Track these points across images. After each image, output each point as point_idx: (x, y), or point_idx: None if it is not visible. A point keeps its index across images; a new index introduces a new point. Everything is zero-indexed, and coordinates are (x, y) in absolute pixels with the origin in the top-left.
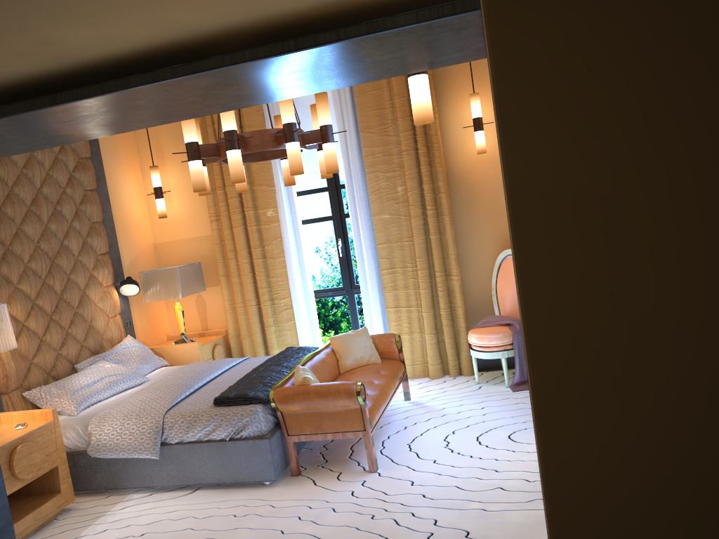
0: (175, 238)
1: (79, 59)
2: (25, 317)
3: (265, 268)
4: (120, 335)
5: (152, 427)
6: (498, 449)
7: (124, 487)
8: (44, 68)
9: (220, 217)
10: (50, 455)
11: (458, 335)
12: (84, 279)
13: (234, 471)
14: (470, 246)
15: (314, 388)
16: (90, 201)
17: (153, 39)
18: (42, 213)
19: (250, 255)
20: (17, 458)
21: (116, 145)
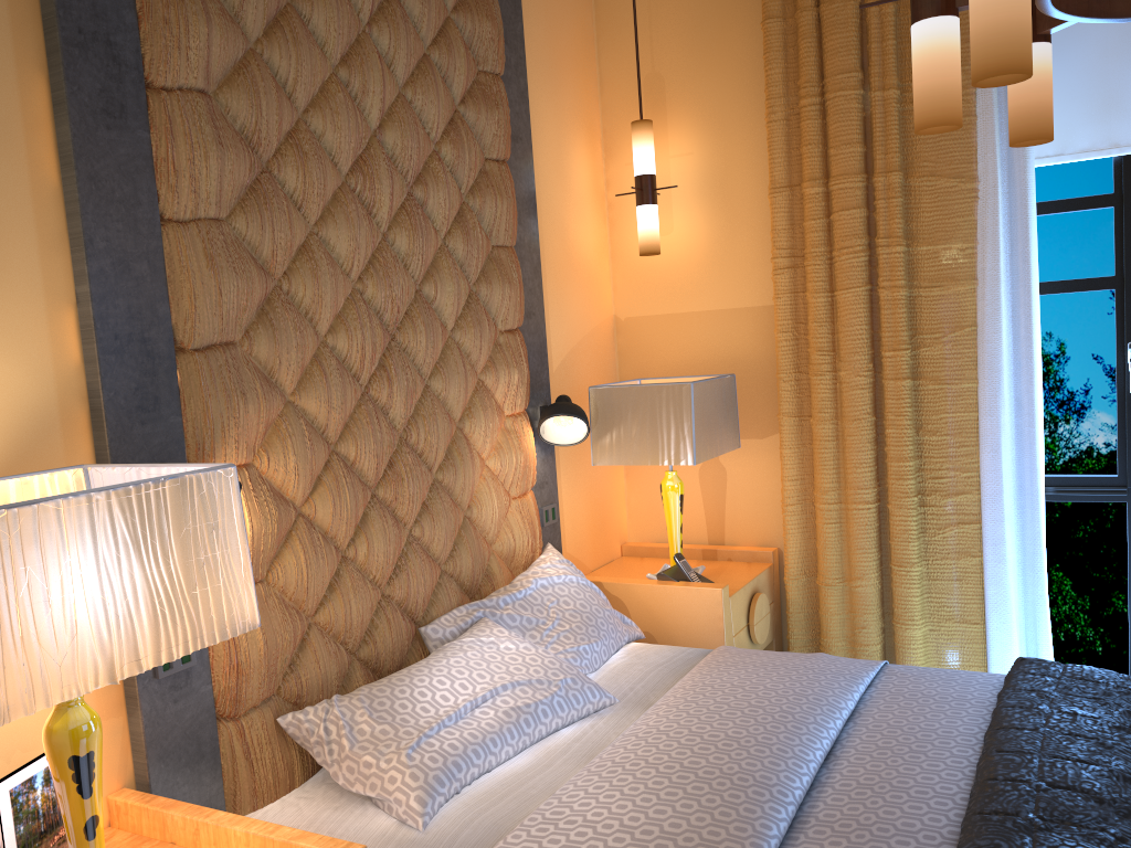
0: (667, 309)
1: None
2: (306, 492)
3: (913, 406)
4: (531, 547)
5: None
6: None
7: None
8: None
9: (799, 260)
10: None
11: None
12: (463, 394)
13: None
14: None
15: None
16: (493, 187)
17: None
18: (377, 200)
19: (873, 368)
20: None
21: (557, 64)
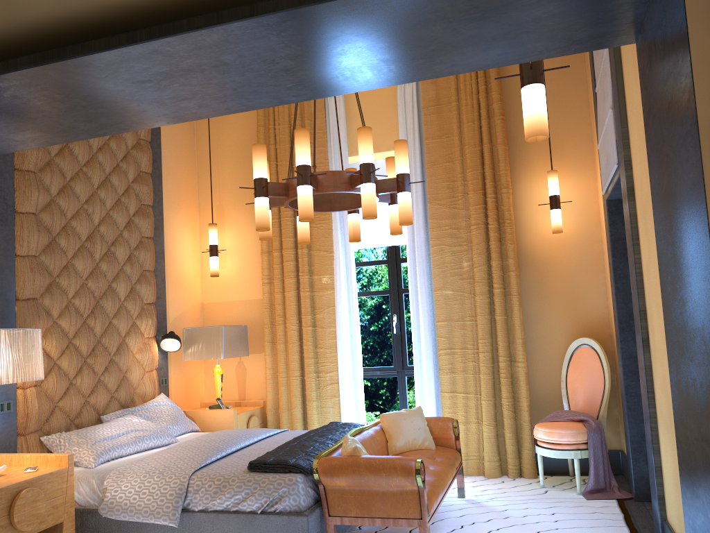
0: (223, 299)
1: None
2: (59, 355)
3: (314, 337)
4: (153, 392)
5: (175, 488)
6: None
7: None
8: None
9: (273, 280)
10: (57, 508)
11: (521, 430)
12: (126, 326)
13: None
14: (538, 332)
15: (366, 460)
16: (145, 247)
17: None
18: (95, 251)
19: (299, 322)
20: (19, 504)
21: (178, 200)
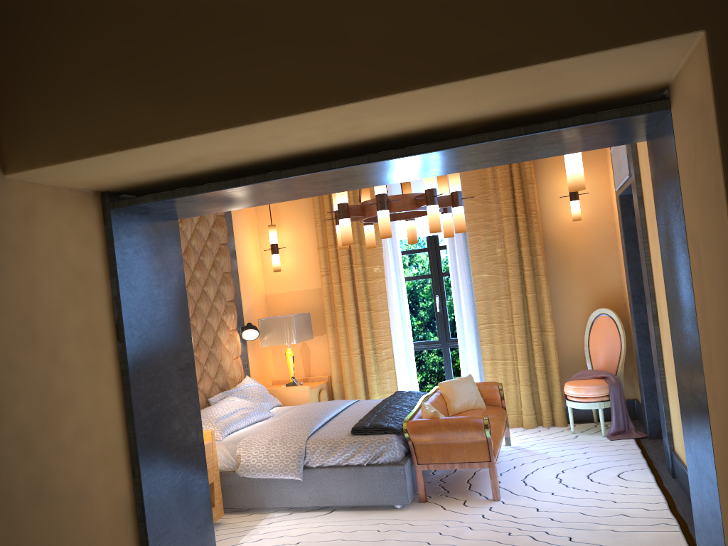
0: (284, 290)
1: (361, 137)
2: None
3: (369, 320)
4: (241, 375)
5: (296, 451)
6: (611, 485)
7: (266, 506)
8: (332, 143)
9: (329, 272)
10: (209, 472)
11: (552, 387)
12: (217, 322)
13: (369, 494)
14: (563, 305)
15: (445, 421)
16: (223, 253)
17: (422, 125)
18: (191, 262)
19: (355, 308)
20: None
21: None
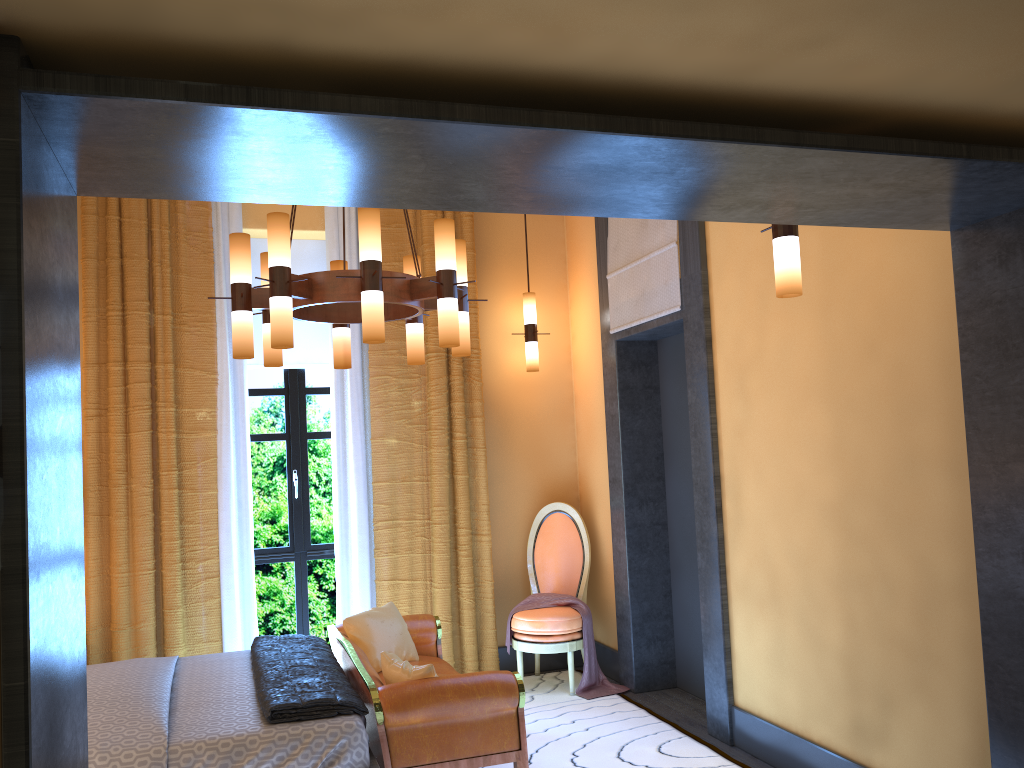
0: None
1: (745, 81)
2: None
3: (178, 506)
4: None
5: None
6: (668, 767)
7: None
8: (687, 76)
9: (103, 411)
10: None
11: (481, 623)
12: None
13: None
14: (499, 496)
15: (453, 682)
16: None
17: (856, 89)
18: None
19: (153, 482)
20: None
21: None
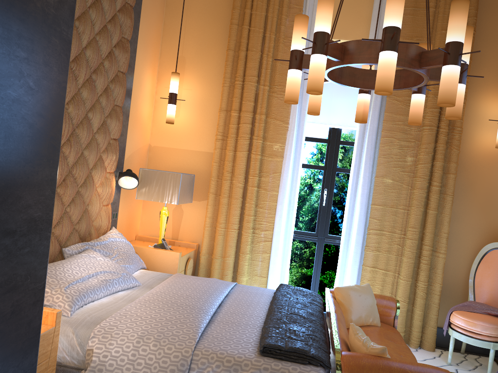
0: (171, 145)
1: None
2: None
3: (256, 197)
4: (107, 226)
5: (177, 363)
6: None
7: None
8: None
9: (225, 138)
10: None
11: (428, 309)
12: (95, 159)
13: None
14: (456, 229)
15: (400, 367)
16: (120, 82)
17: None
18: (79, 75)
19: (244, 181)
20: None
21: (147, 42)
